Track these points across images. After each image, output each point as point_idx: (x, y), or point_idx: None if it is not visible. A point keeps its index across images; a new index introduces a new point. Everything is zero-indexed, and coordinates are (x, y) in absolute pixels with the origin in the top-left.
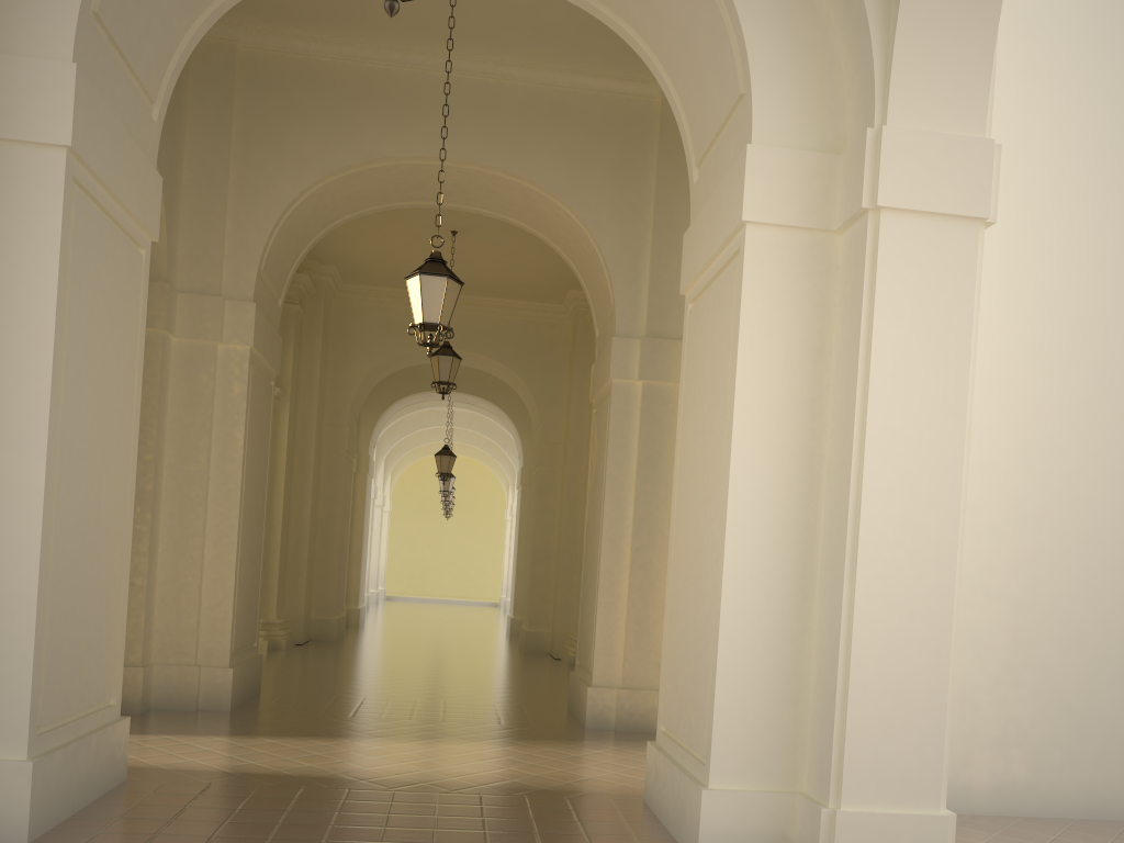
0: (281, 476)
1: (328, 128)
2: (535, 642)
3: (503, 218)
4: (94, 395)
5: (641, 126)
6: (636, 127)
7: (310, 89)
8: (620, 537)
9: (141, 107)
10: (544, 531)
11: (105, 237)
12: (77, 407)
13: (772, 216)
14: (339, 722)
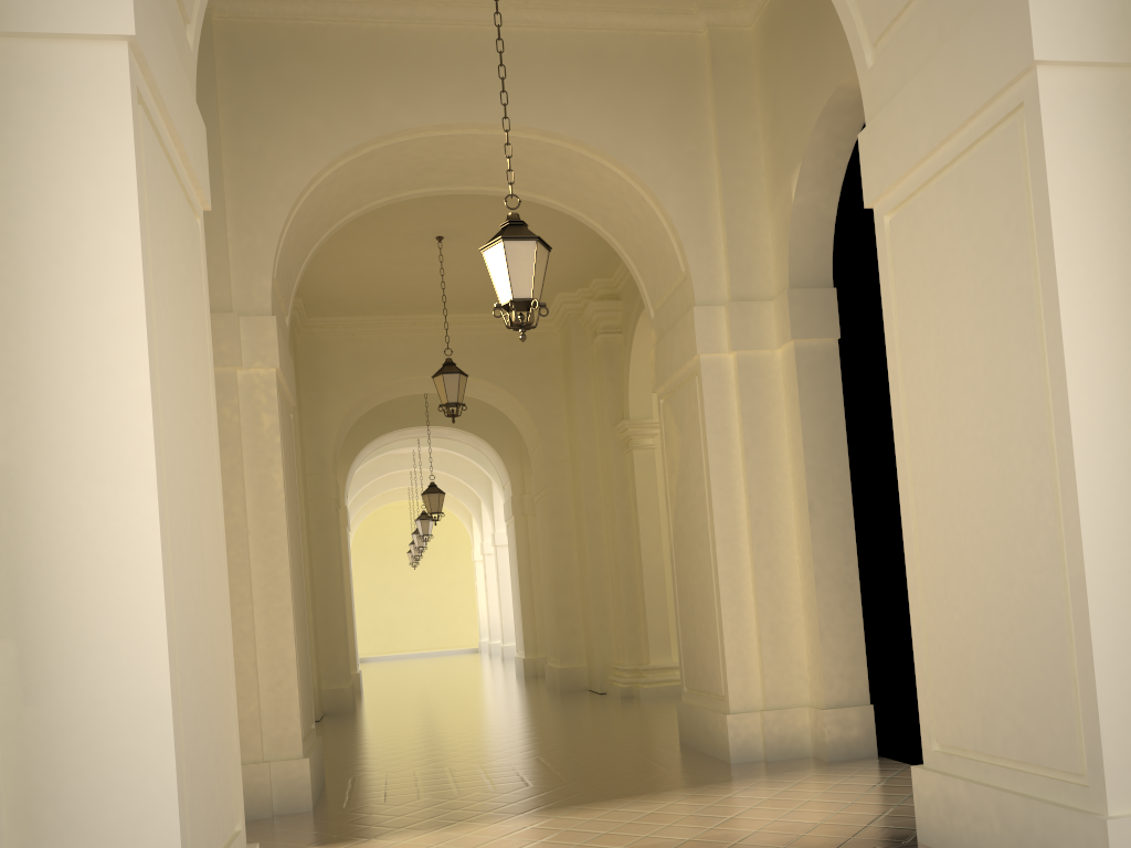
0: None
1: (333, 103)
2: (570, 679)
3: (528, 197)
4: (184, 405)
5: (689, 65)
6: (683, 67)
7: (305, 59)
8: (736, 535)
9: (179, 22)
10: (563, 558)
11: (170, 187)
12: (173, 419)
13: (1069, 52)
14: (452, 803)
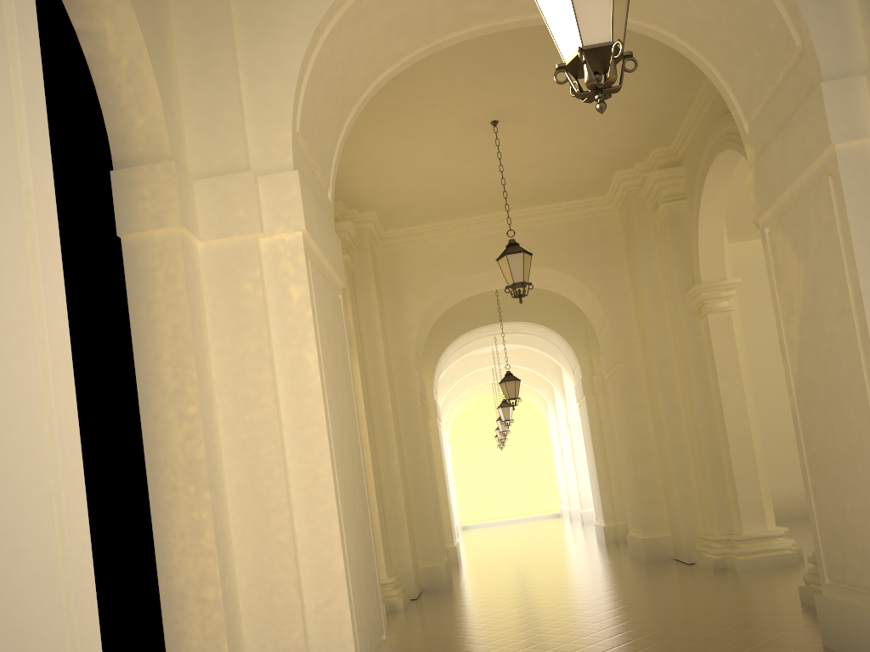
0: (363, 430)
1: None
2: (655, 549)
3: None
4: None
5: None
6: None
7: None
8: None
9: None
10: (638, 430)
11: None
12: None
13: None
14: None
